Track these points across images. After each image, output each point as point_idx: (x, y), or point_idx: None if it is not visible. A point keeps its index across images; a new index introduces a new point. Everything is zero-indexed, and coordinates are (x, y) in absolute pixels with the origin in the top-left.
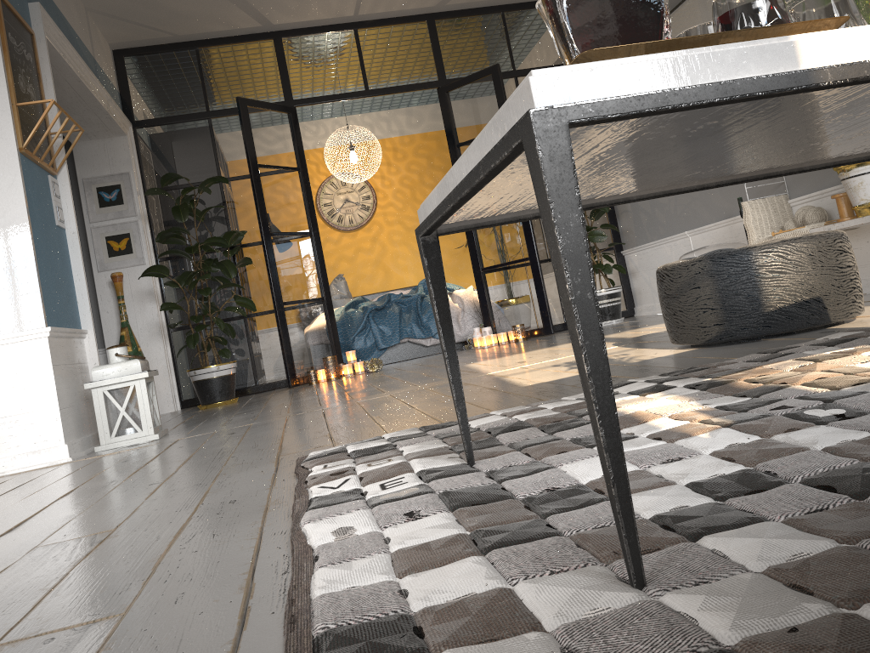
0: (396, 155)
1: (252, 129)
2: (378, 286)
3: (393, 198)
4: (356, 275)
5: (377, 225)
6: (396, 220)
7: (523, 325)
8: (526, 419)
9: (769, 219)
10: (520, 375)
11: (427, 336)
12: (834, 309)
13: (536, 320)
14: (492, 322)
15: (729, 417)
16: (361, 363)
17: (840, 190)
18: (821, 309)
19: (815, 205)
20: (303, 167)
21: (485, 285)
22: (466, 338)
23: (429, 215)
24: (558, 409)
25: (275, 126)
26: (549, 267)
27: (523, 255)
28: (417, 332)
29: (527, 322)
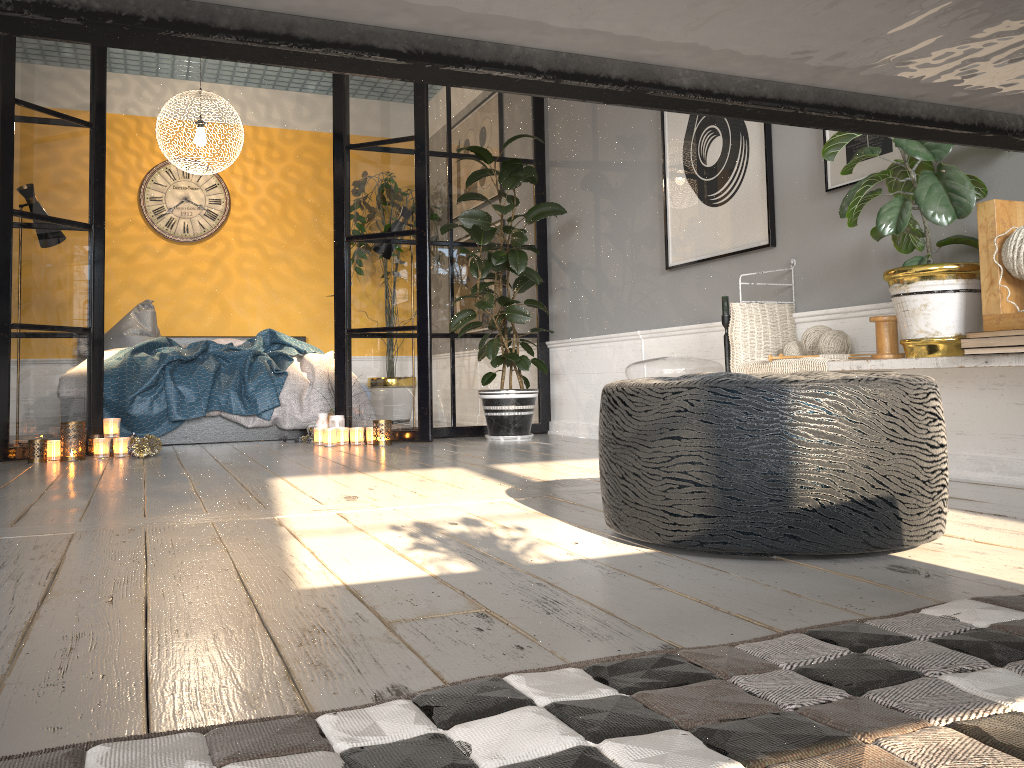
0: (271, 152)
1: (18, 42)
2: (208, 328)
3: (255, 210)
4: (178, 307)
5: (224, 243)
6: (253, 241)
7: (390, 422)
8: None
9: (764, 335)
10: (322, 540)
11: (250, 413)
12: (912, 523)
13: (411, 418)
14: (348, 409)
15: None
16: (126, 440)
17: (874, 312)
18: (891, 521)
19: (831, 327)
20: (100, 125)
21: (348, 354)
22: (308, 426)
23: None
24: None
25: (63, 49)
26: (444, 345)
27: (410, 321)
28: (236, 404)
29: (397, 418)
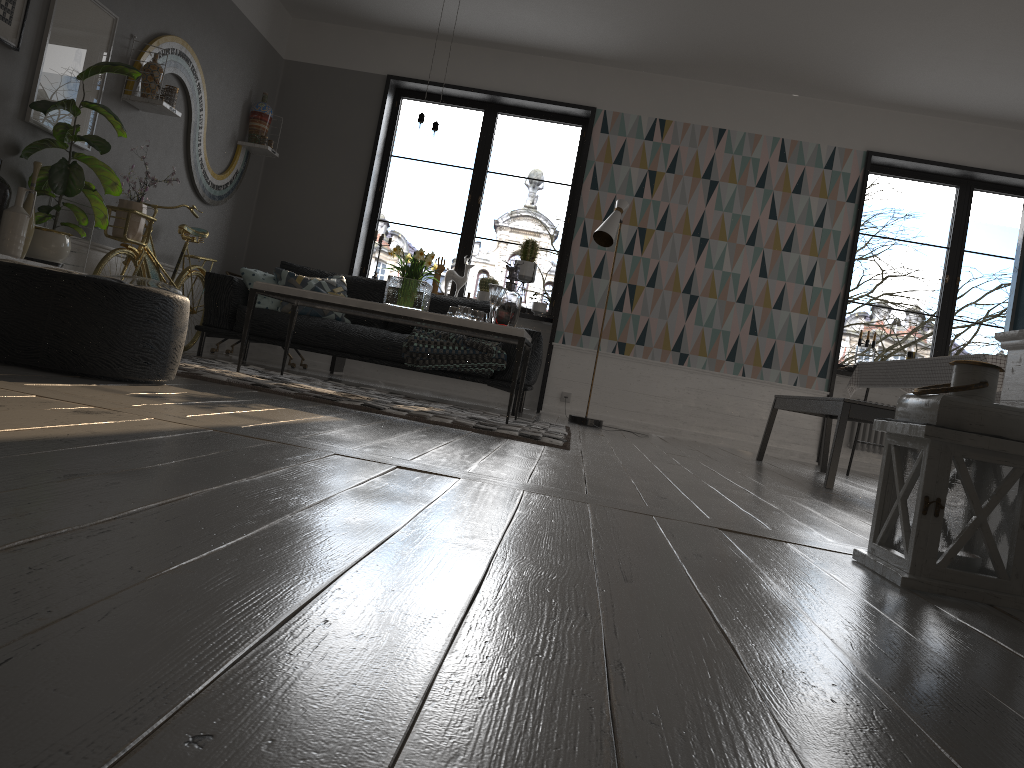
0: None
1: None
2: None
3: None
4: None
5: None
6: None
7: None
8: (457, 417)
9: None
10: (274, 418)
11: None
12: None
13: None
14: None
15: (423, 406)
16: None
17: None
18: None
19: None
20: None
21: None
22: None
23: (527, 339)
24: (433, 414)
25: None
26: None
27: None
28: None
29: None
